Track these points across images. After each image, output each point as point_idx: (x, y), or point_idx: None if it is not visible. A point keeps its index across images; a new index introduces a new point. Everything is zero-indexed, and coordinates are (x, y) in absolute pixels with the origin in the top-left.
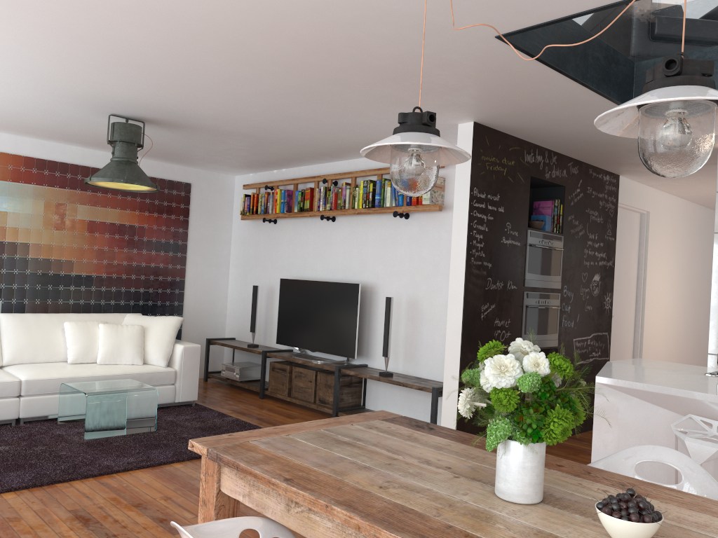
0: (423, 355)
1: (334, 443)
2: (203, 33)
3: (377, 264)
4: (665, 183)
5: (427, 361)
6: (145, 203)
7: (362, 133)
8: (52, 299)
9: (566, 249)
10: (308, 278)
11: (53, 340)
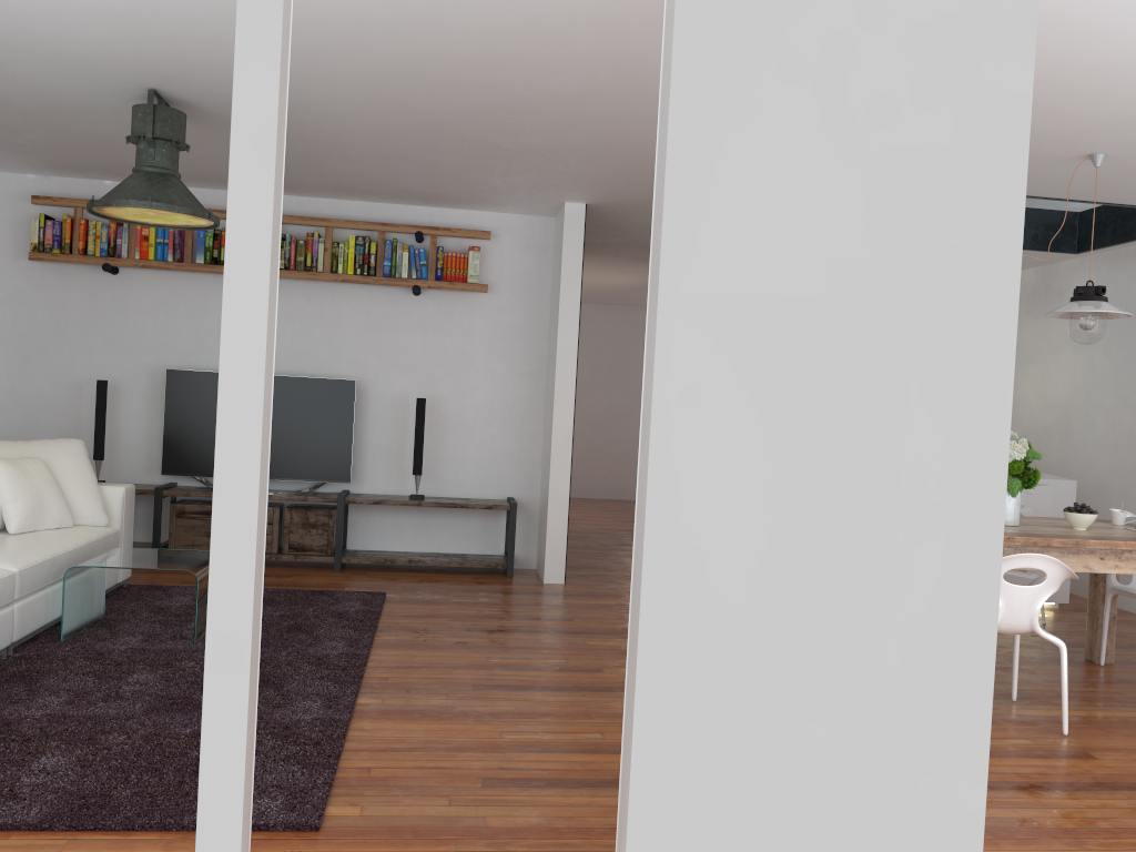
0: (448, 469)
1: None
2: (625, 106)
3: (364, 353)
4: None
5: (455, 476)
6: None
7: (437, 185)
8: None
9: None
10: (210, 369)
11: None
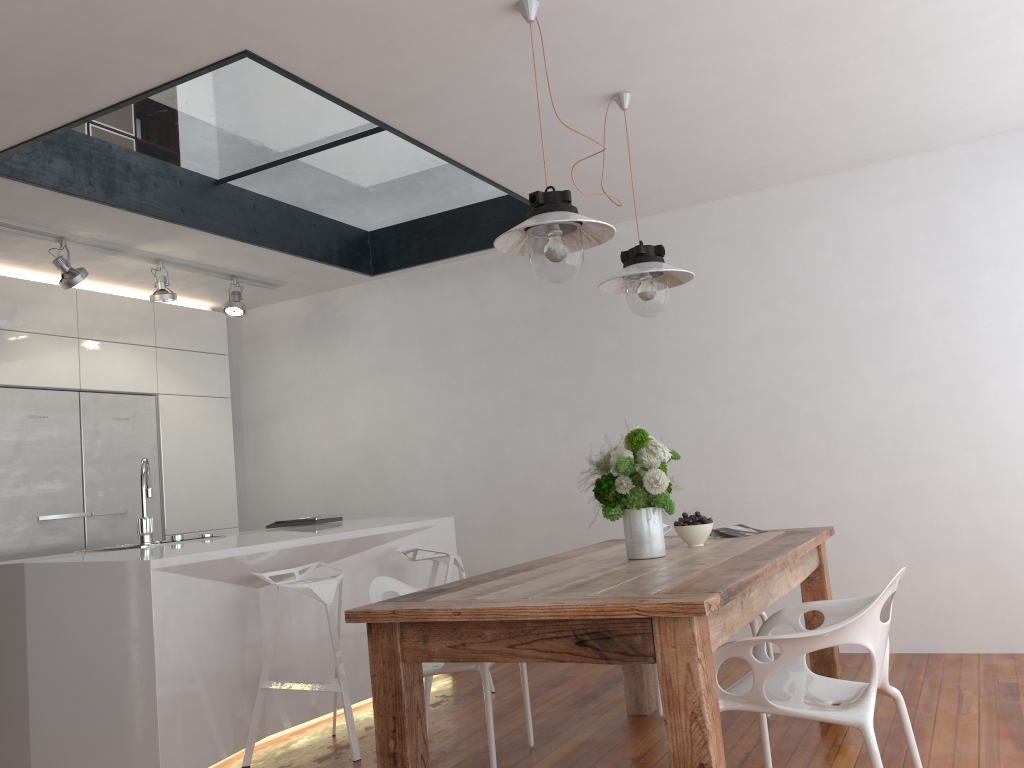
0: None
1: (589, 586)
2: None
3: None
4: None
5: None
6: None
7: None
8: None
9: None
10: None
11: None
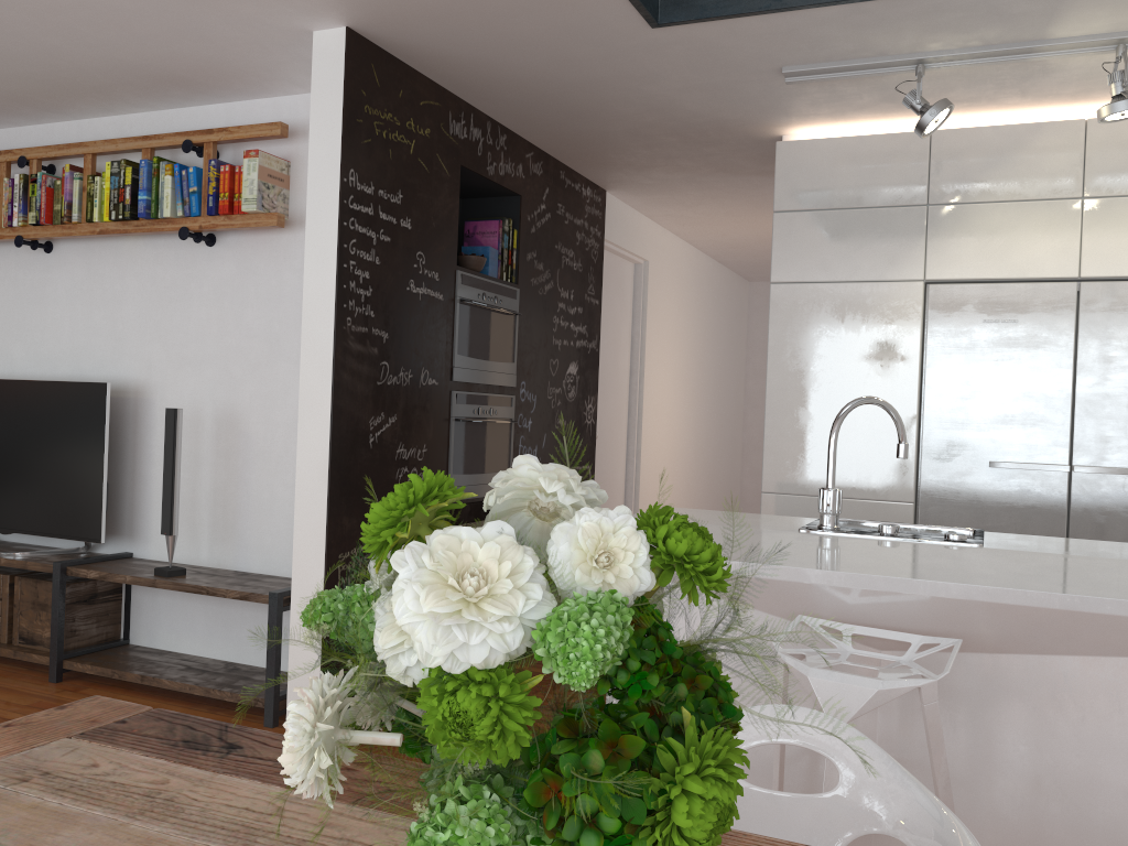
0: (251, 526)
1: None
2: None
3: (149, 342)
4: (674, 213)
5: (260, 537)
6: None
7: (96, 39)
8: None
9: (524, 313)
10: None
11: None
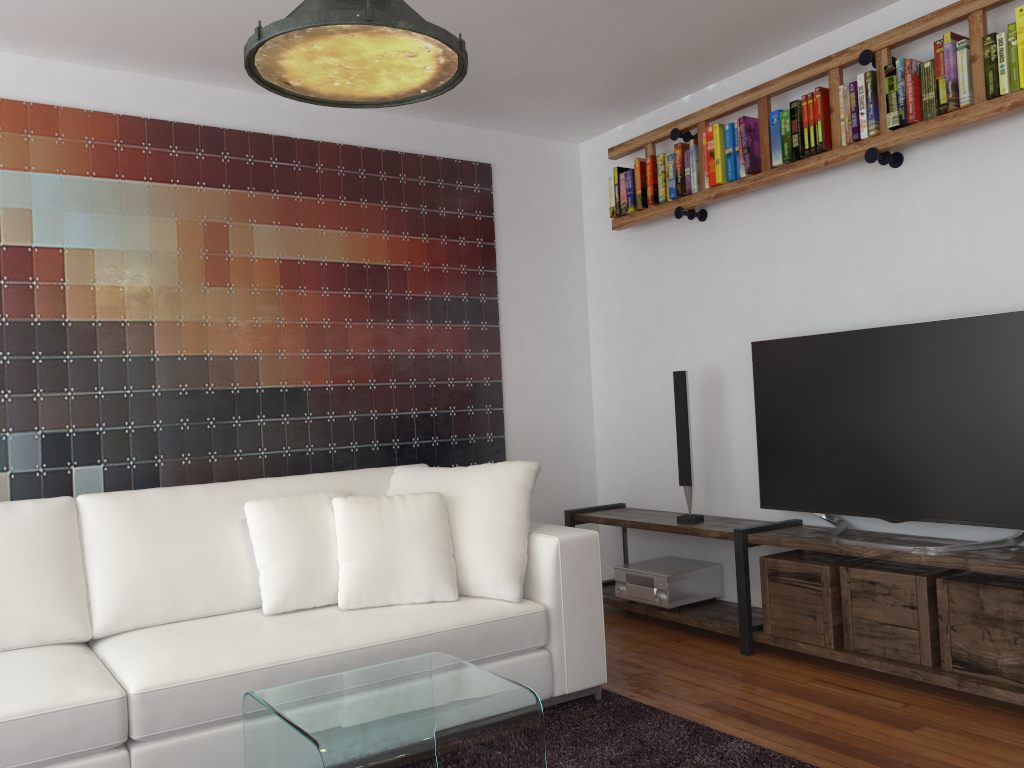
0: None
1: None
2: None
3: None
4: None
5: None
6: (399, 213)
7: None
8: (218, 451)
9: None
10: (826, 332)
11: (221, 555)
